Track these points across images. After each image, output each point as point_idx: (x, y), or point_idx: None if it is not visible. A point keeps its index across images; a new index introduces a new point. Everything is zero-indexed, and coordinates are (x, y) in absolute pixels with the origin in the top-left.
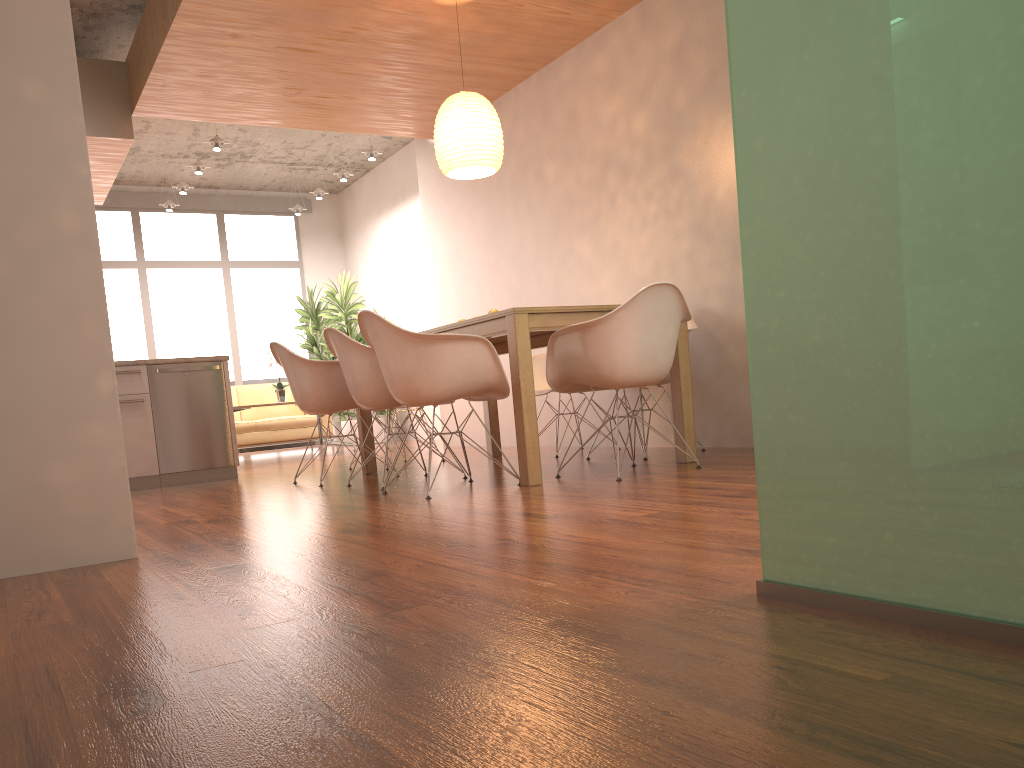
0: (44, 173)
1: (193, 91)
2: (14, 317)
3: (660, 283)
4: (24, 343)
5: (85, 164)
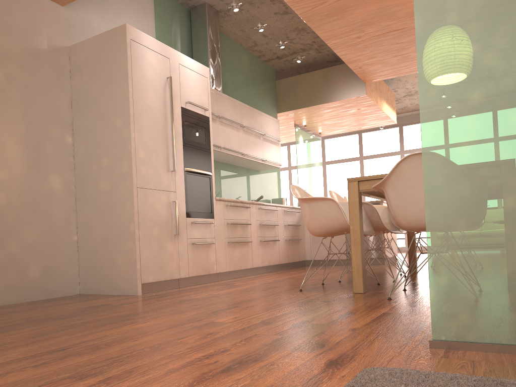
0: (120, 151)
1: (376, 65)
2: (111, 203)
3: (415, 153)
4: (113, 212)
5: (130, 145)
